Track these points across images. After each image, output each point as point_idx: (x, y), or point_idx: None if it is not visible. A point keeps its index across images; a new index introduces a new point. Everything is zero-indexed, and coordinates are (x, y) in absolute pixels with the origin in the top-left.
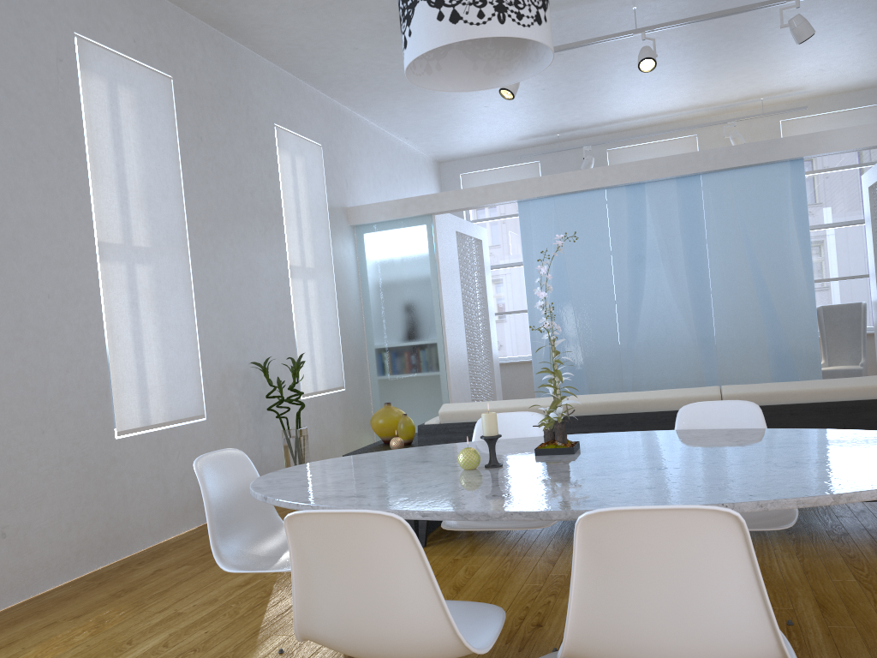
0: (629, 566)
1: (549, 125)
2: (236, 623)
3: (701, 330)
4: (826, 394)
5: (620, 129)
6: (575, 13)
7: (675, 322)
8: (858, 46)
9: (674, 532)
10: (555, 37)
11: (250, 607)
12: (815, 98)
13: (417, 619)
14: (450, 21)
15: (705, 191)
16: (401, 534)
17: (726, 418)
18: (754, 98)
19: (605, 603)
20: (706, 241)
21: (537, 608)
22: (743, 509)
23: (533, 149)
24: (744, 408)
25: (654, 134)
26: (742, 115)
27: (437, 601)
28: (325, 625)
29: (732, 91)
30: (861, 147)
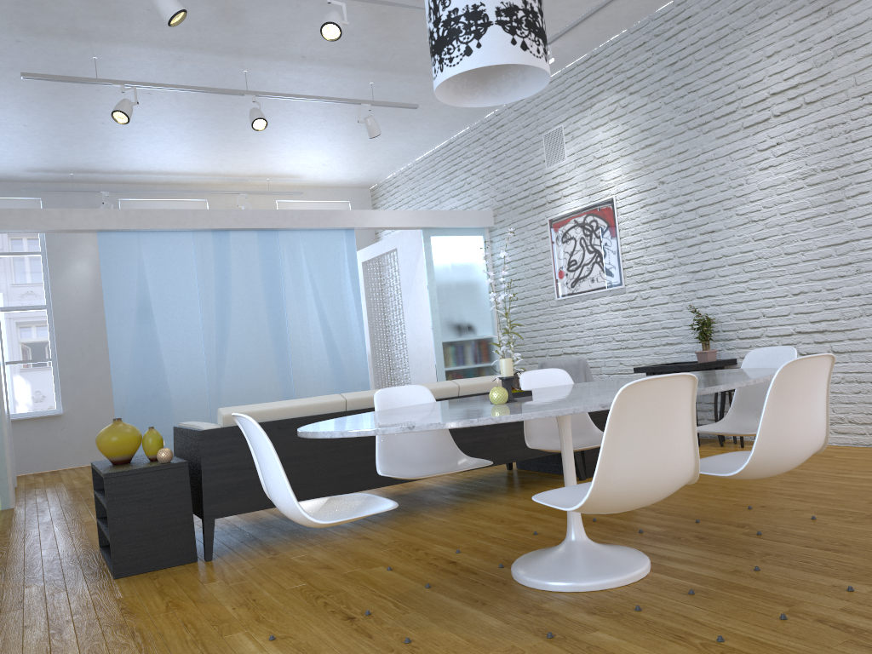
0: (791, 396)
1: (73, 162)
2: (149, 647)
3: (280, 367)
4: (520, 382)
5: (135, 181)
6: (197, 59)
7: (258, 360)
8: (358, 152)
9: (813, 371)
10: (160, 75)
11: (129, 637)
12: (303, 188)
13: (681, 458)
14: (521, 48)
15: (281, 245)
16: (688, 392)
17: (549, 381)
18: (263, 176)
19: (775, 423)
20: (283, 288)
21: (427, 557)
22: (750, 383)
23: (34, 184)
24: (558, 373)
25: (175, 191)
26: (247, 190)
27: (692, 442)
28: (619, 480)
29: (254, 166)
30: (394, 227)
